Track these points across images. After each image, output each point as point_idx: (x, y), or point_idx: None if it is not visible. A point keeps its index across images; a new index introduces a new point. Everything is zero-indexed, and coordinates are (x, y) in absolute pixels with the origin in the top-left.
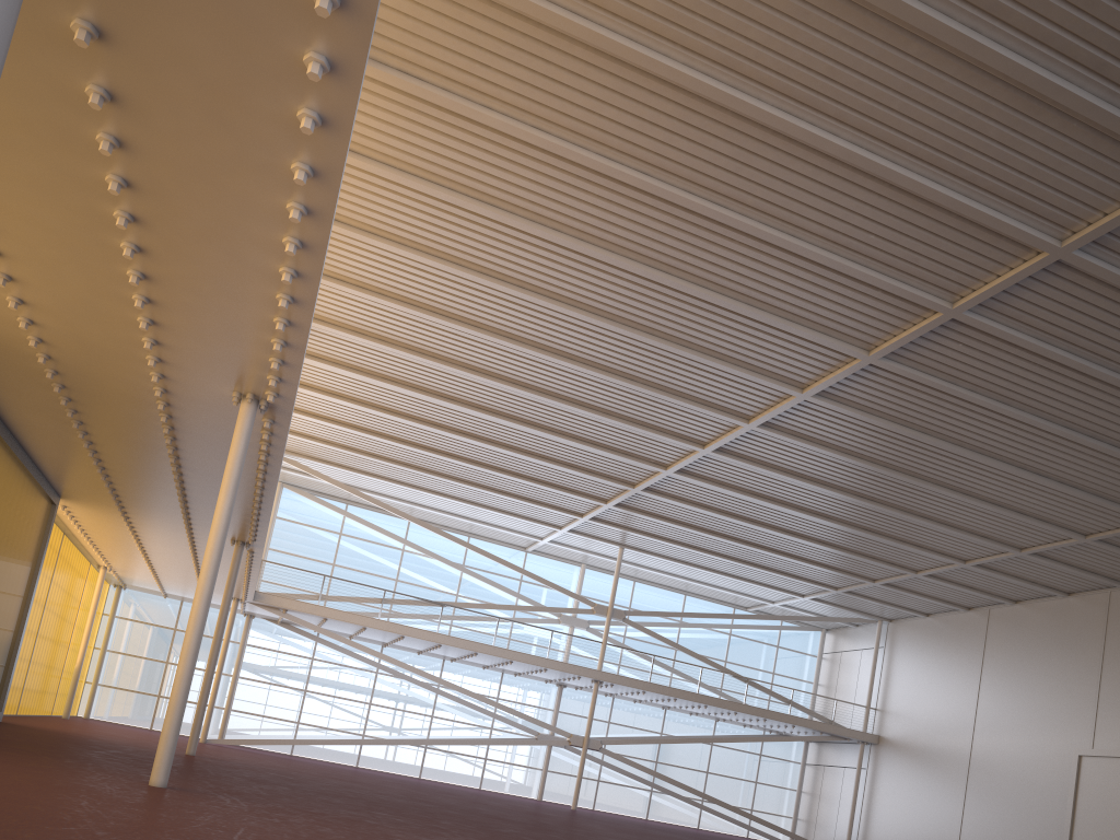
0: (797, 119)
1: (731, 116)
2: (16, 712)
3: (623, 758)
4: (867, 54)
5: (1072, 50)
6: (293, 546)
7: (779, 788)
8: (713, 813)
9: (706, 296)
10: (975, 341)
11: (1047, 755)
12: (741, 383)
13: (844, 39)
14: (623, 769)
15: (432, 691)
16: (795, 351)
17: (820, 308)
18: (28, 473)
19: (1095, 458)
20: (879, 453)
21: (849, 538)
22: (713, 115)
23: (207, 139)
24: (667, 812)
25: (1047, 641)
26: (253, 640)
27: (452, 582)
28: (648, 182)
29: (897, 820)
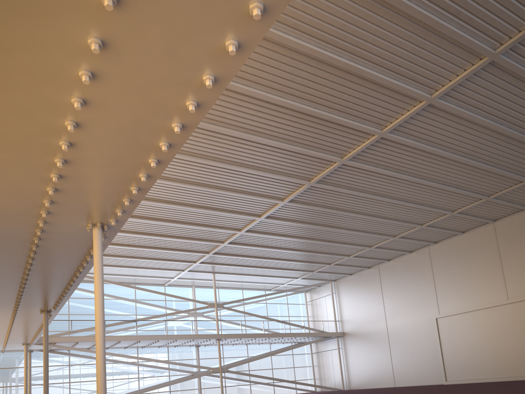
0: (325, 51)
1: (293, 52)
2: None
3: (239, 372)
4: (361, 16)
5: (448, 7)
6: None
7: (304, 367)
8: (280, 386)
9: (271, 143)
10: (388, 146)
11: (421, 321)
12: (281, 183)
13: (351, 10)
14: (235, 378)
15: (136, 365)
16: (308, 163)
17: (323, 141)
18: None
19: (430, 190)
20: (340, 205)
21: (321, 247)
22: (285, 53)
23: (155, 66)
24: (259, 392)
25: (407, 274)
26: (34, 363)
27: (132, 309)
28: (250, 90)
29: (362, 367)
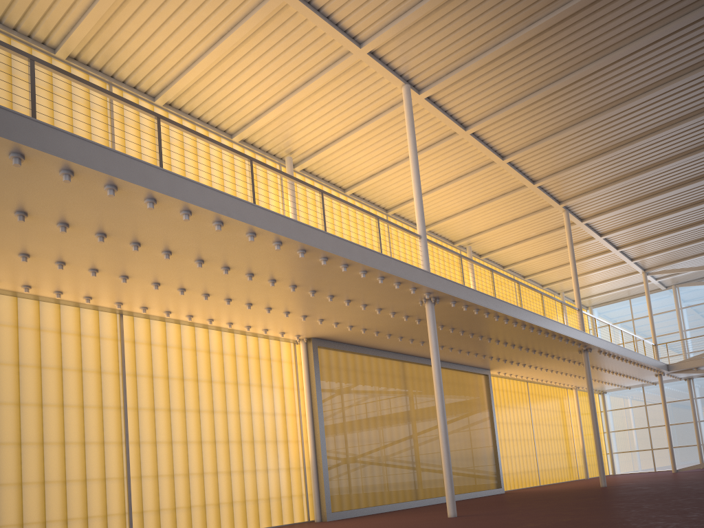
0: None
1: None
2: (539, 484)
3: None
4: None
5: None
6: (702, 321)
7: None
8: None
9: None
10: None
11: None
12: None
13: None
14: None
15: None
16: None
17: None
18: (451, 368)
19: None
20: None
21: None
22: None
23: (228, 249)
24: None
25: None
26: (699, 393)
27: None
28: None
29: None
